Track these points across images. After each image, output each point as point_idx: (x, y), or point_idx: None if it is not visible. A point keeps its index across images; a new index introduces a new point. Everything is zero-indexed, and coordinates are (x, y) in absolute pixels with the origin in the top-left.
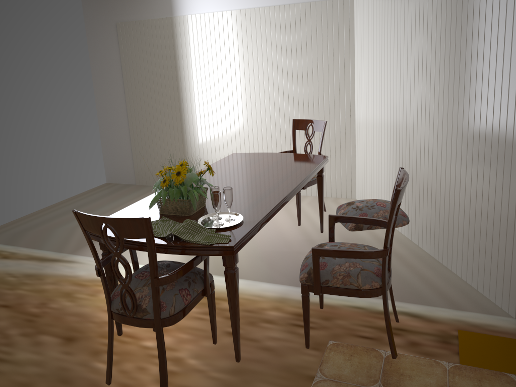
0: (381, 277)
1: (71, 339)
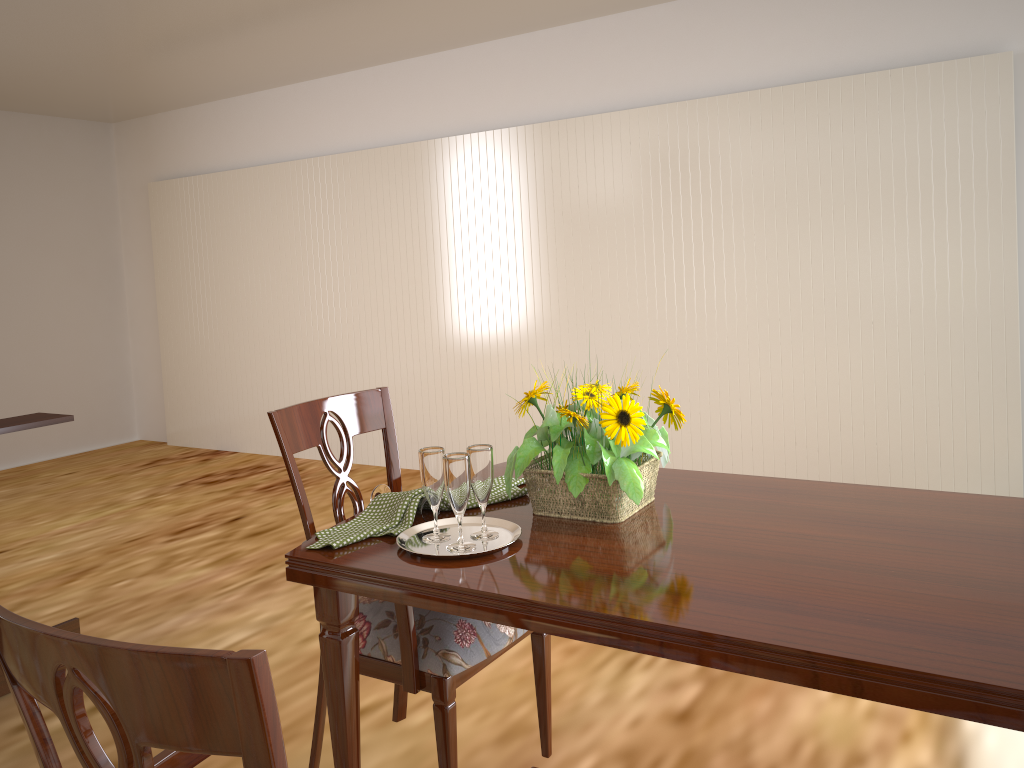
0: None
1: (681, 719)
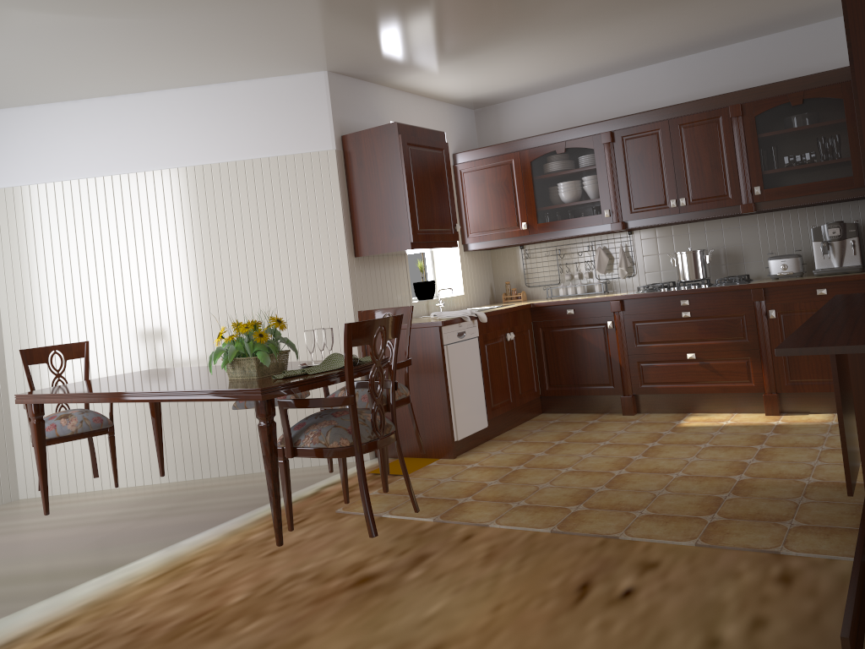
0: (407, 385)
1: None
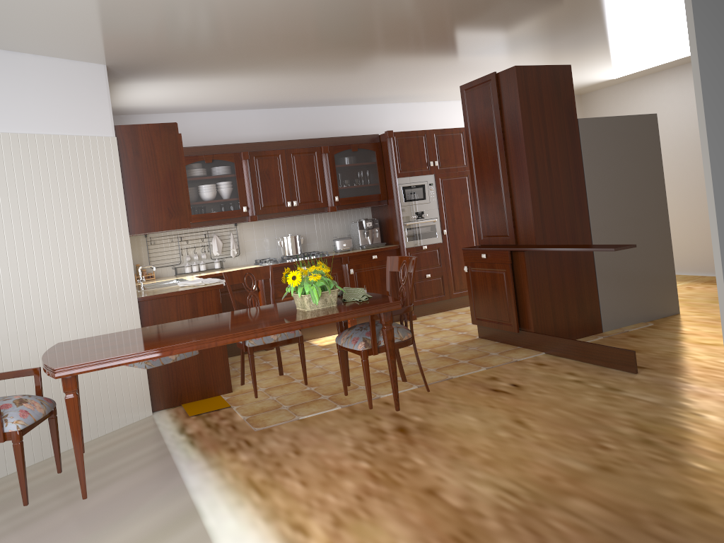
0: None
1: (428, 491)
